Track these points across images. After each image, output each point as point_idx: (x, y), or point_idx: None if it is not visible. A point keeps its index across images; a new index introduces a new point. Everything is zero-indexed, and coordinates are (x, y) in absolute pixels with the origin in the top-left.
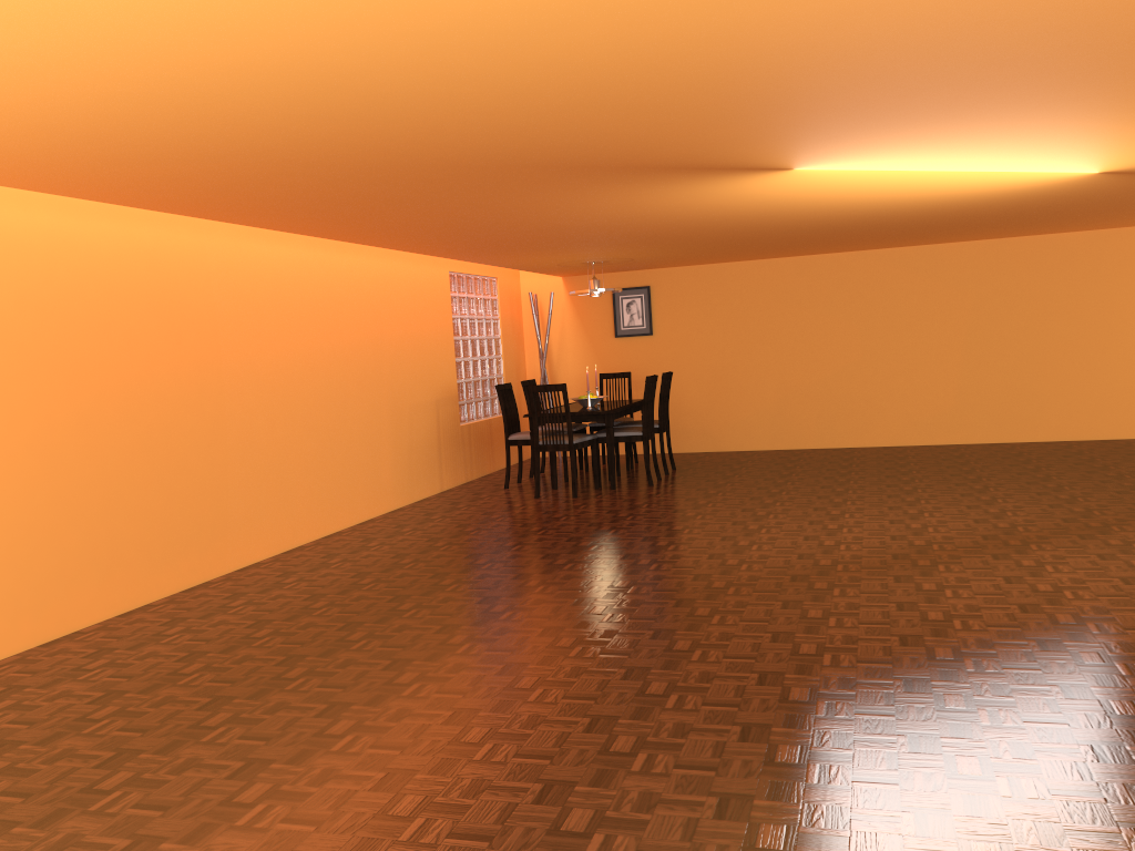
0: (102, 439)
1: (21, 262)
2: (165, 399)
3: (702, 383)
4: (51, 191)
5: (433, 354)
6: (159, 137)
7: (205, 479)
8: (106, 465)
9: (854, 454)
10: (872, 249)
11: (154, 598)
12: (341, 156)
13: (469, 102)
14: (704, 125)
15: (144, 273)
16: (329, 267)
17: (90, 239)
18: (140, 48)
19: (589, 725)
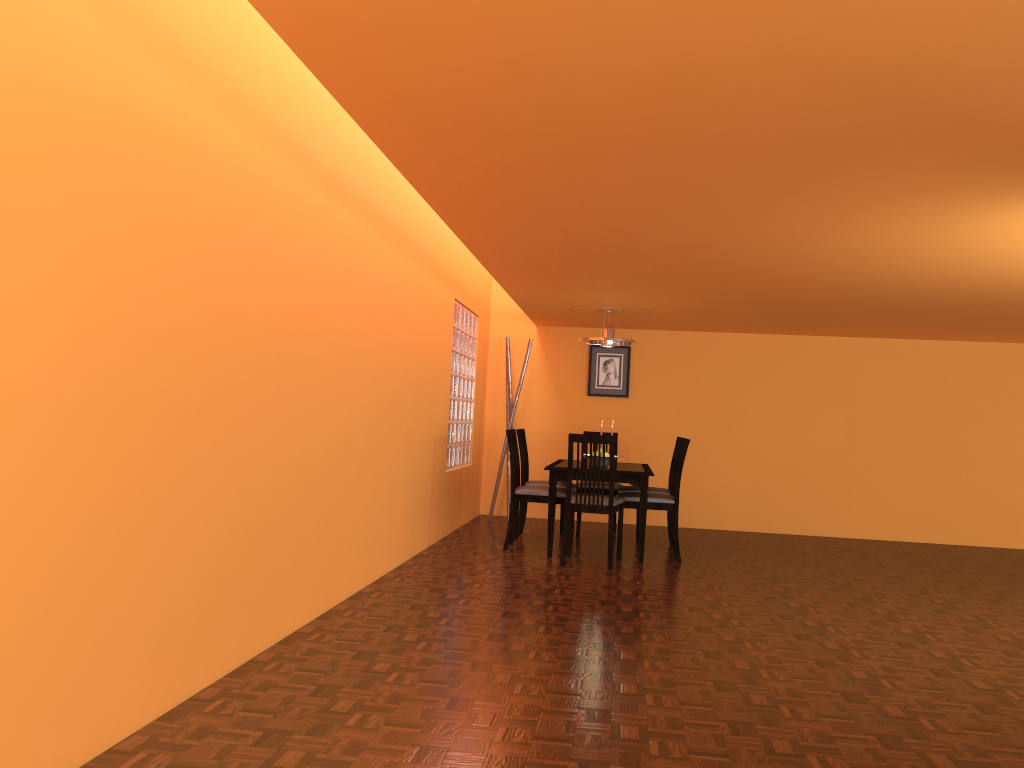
0: (180, 434)
1: (133, 135)
2: (246, 389)
3: None
4: (272, 3)
5: (438, 386)
6: None
7: (267, 509)
8: (179, 476)
9: (845, 545)
10: (863, 337)
11: (199, 687)
12: (814, 16)
13: None
14: None
15: (250, 206)
16: (386, 262)
17: (207, 137)
18: None
19: None
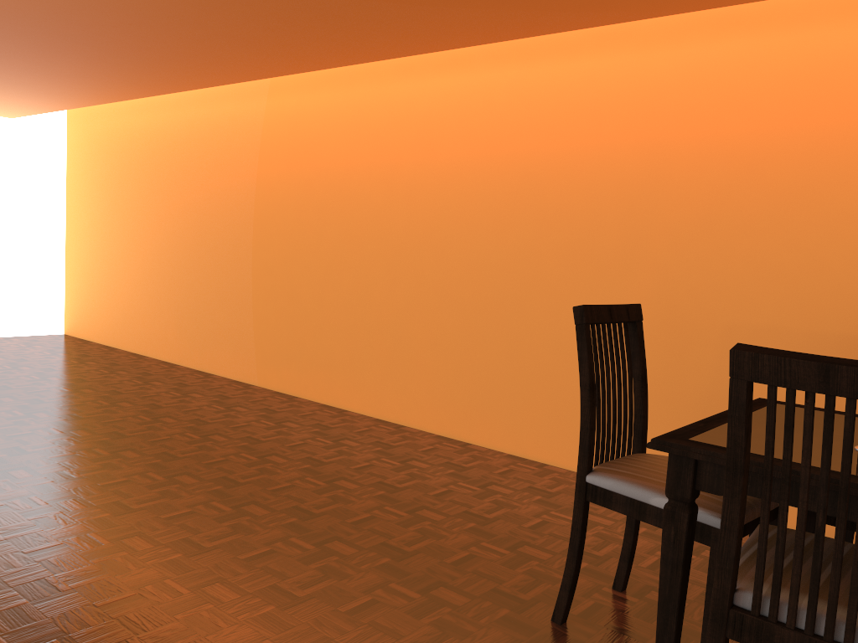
0: (244, 258)
1: (217, 138)
2: (289, 237)
3: None
4: (125, 98)
5: None
6: None
7: (312, 312)
8: (245, 277)
9: None
10: None
11: (261, 385)
12: None
13: None
14: None
15: (287, 134)
16: (531, 87)
17: (254, 116)
18: None
19: None
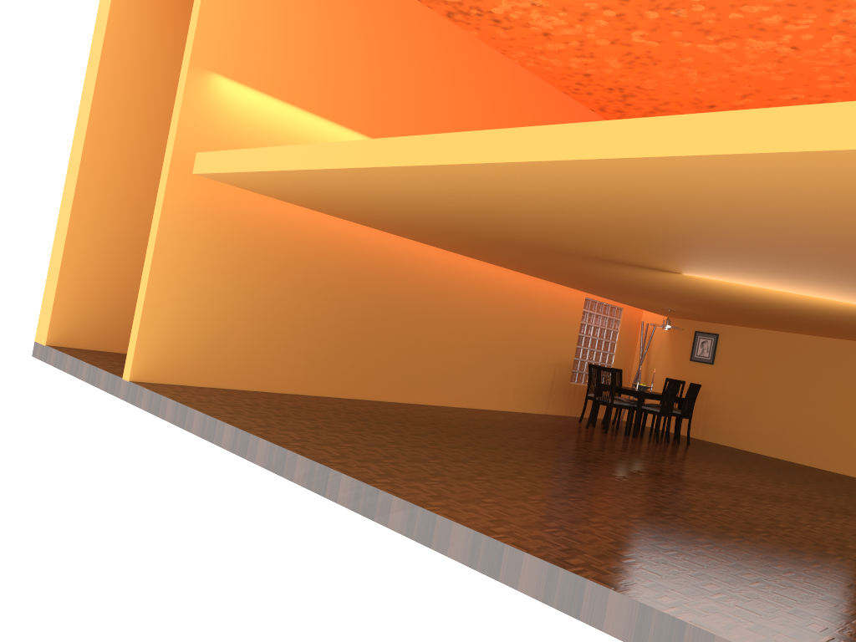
0: (371, 326)
1: (361, 250)
2: (402, 318)
3: (737, 402)
4: (372, 227)
5: (561, 338)
6: (397, 218)
7: (411, 358)
8: (370, 337)
9: (817, 471)
10: None
11: (373, 399)
12: (464, 233)
13: (489, 225)
14: (596, 247)
15: (409, 264)
16: (505, 279)
17: (390, 246)
18: (378, 198)
19: (470, 456)
